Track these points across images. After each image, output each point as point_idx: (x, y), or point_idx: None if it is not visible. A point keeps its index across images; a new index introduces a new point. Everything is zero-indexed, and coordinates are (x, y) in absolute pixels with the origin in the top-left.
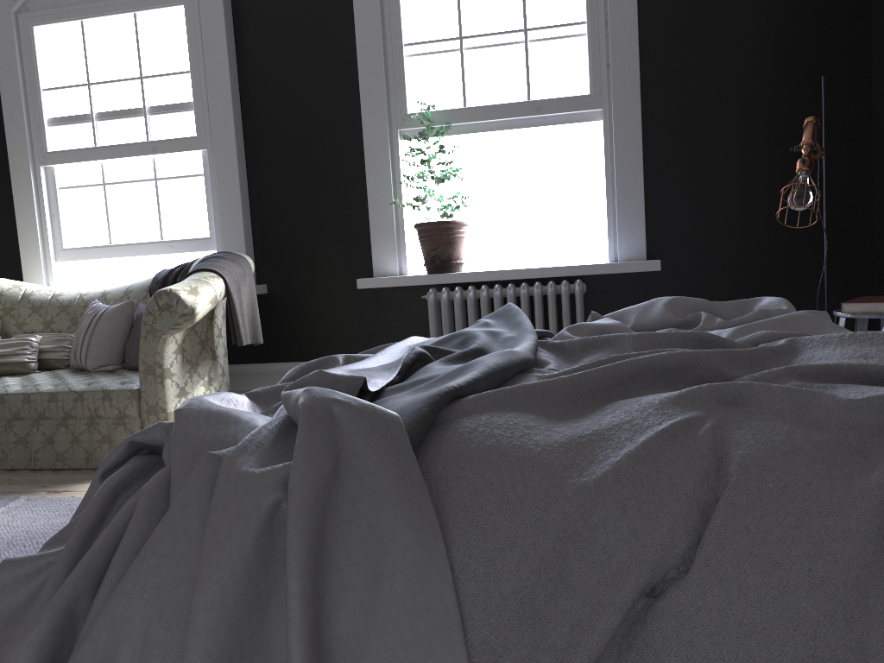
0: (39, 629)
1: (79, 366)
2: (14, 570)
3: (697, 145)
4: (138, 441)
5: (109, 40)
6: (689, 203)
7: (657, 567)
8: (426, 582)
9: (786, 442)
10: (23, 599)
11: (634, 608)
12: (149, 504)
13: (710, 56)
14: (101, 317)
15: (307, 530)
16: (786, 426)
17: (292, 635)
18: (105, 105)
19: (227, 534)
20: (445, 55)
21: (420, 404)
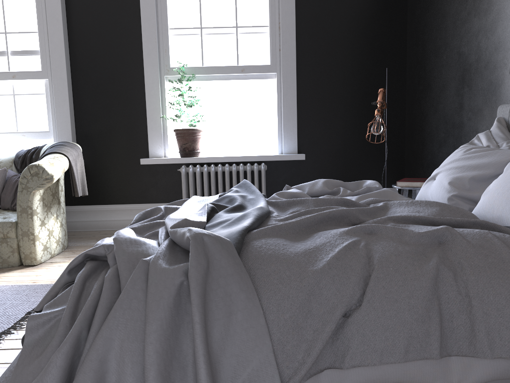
0: (66, 346)
1: None
2: (37, 320)
3: (323, 95)
4: (90, 254)
5: None
6: (319, 125)
7: (348, 304)
8: (252, 315)
9: (395, 250)
10: (41, 334)
11: (338, 322)
12: (110, 285)
13: (331, 50)
14: None
15: (200, 293)
16: (395, 244)
17: (197, 340)
18: None
19: (160, 297)
20: (192, 36)
21: (236, 235)
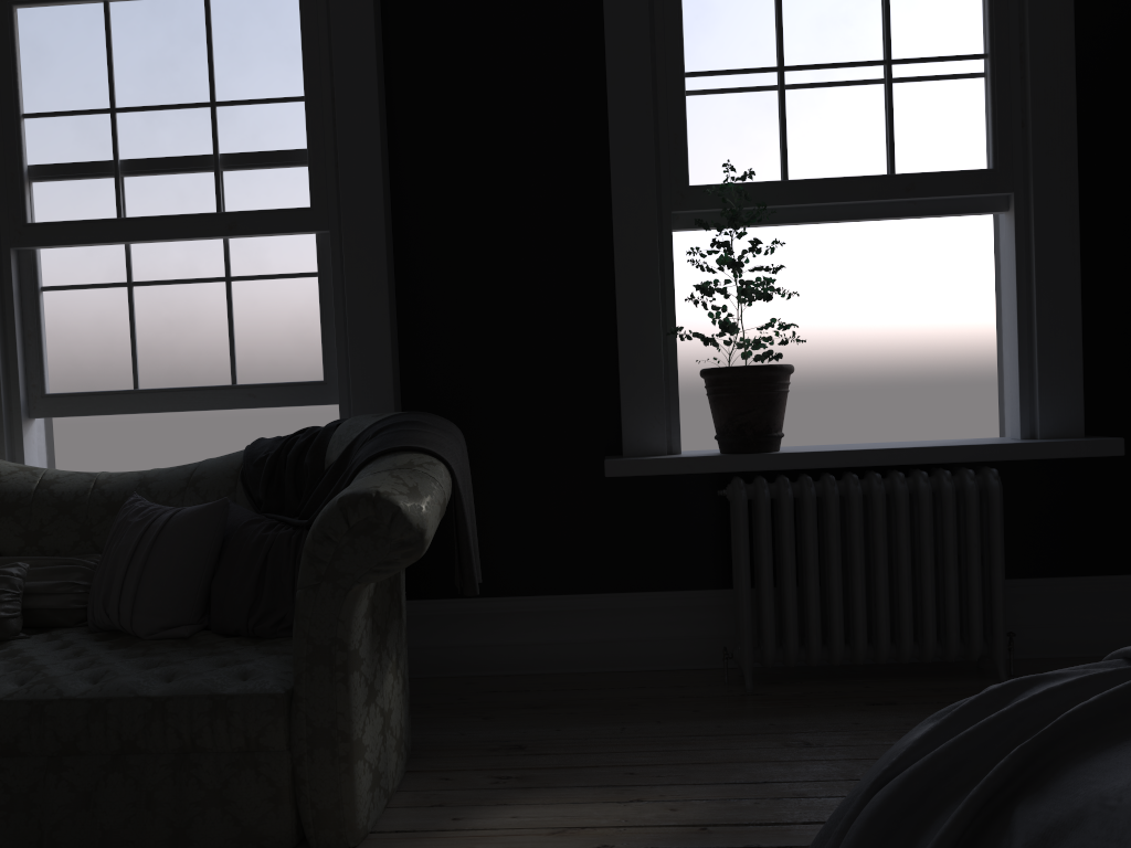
0: None
1: (112, 625)
2: None
3: None
4: None
5: (155, 36)
6: None
7: None
8: None
9: None
10: None
11: None
12: None
13: None
14: (163, 531)
15: None
16: None
17: None
18: (142, 148)
19: None
20: (753, 95)
21: None
